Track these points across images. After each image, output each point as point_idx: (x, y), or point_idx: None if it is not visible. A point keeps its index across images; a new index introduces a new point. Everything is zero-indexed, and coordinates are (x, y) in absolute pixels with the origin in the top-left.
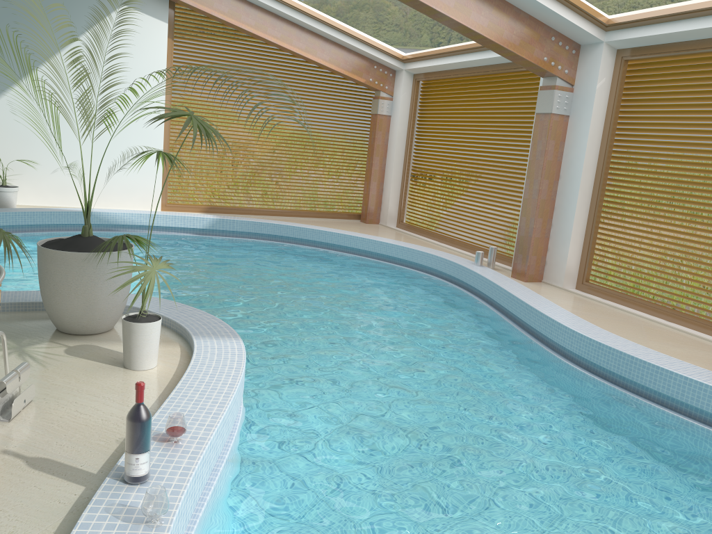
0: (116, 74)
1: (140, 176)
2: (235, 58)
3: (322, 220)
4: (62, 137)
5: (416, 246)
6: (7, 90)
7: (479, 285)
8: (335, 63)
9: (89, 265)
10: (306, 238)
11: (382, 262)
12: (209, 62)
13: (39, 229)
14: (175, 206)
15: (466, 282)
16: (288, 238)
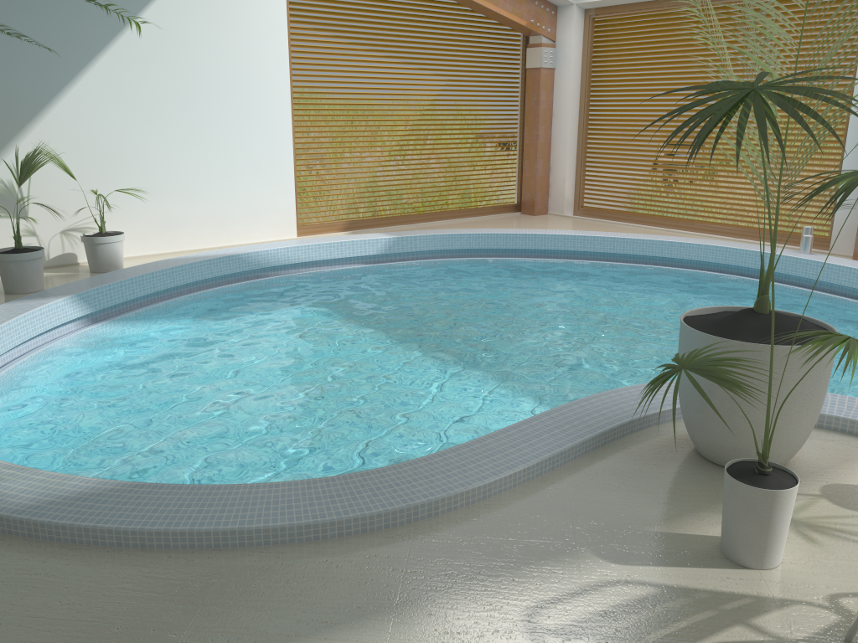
0: (223, 40)
1: (268, 191)
2: (357, 4)
3: (484, 219)
4: (159, 146)
5: (683, 239)
6: (74, 81)
7: (843, 279)
8: (493, 1)
9: (828, 360)
10: (516, 248)
11: (638, 265)
12: (326, 12)
13: (176, 293)
14: (309, 227)
15: (795, 277)
16: (486, 251)
